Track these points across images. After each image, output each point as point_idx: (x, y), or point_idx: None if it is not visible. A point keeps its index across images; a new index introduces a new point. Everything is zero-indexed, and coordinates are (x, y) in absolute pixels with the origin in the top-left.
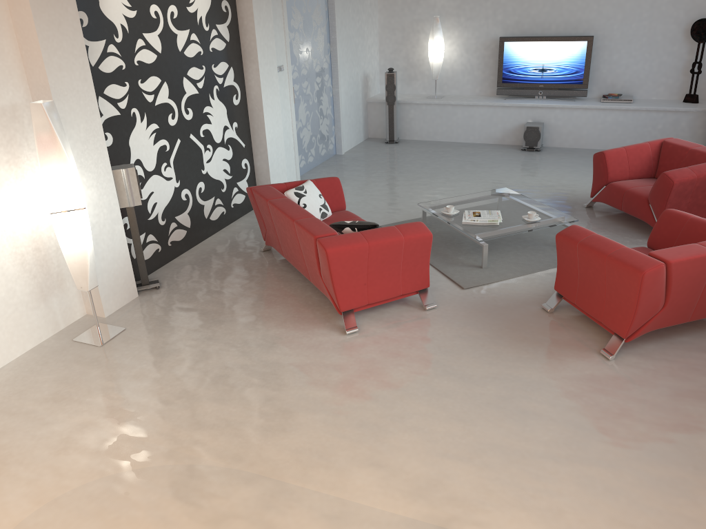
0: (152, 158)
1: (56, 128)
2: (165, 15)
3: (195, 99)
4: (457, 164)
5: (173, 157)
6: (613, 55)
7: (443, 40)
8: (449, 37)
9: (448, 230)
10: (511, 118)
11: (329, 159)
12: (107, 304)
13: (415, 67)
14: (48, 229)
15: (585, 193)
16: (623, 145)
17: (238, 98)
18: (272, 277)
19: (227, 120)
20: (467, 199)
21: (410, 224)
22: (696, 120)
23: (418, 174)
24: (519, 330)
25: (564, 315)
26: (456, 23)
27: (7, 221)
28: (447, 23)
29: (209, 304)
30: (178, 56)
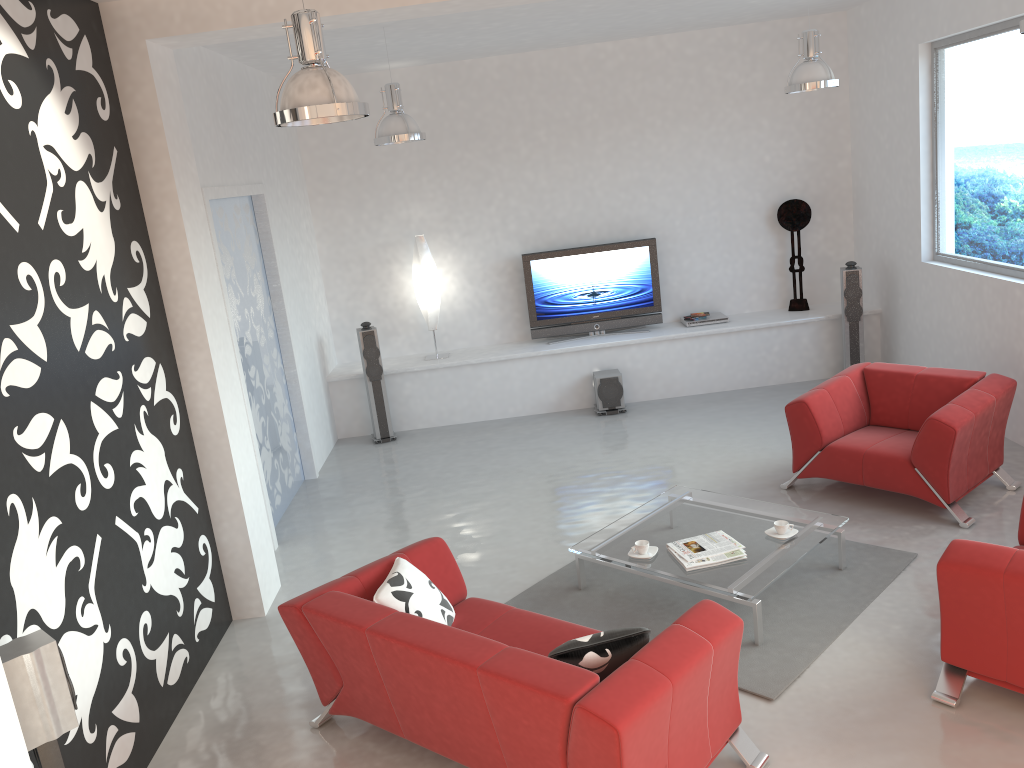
0: (56, 595)
1: None
2: (45, 281)
3: (114, 442)
4: (526, 457)
5: (93, 578)
6: (683, 260)
7: (436, 269)
8: (439, 264)
9: (628, 582)
10: (567, 370)
11: (301, 491)
12: None
13: (392, 316)
14: None
15: (760, 466)
16: (734, 382)
17: (177, 420)
18: None
19: (167, 469)
20: (642, 520)
21: (699, 610)
22: (819, 333)
23: (479, 487)
24: (953, 764)
25: (981, 704)
26: (448, 241)
27: None
28: (434, 244)
29: None
30: (76, 360)
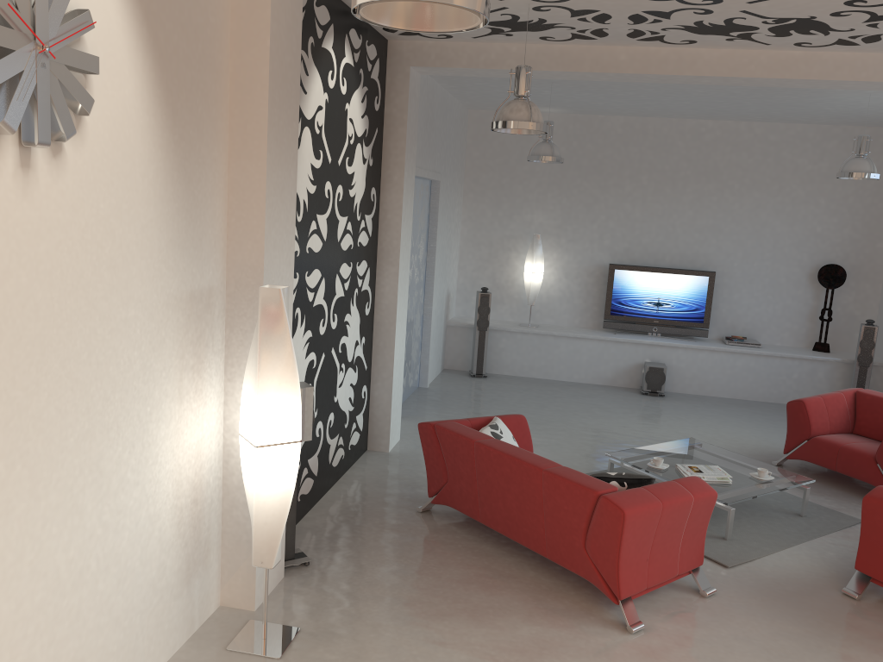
0: (301, 375)
1: (289, 324)
2: (334, 195)
3: (341, 303)
4: (581, 407)
5: (316, 376)
6: (734, 294)
7: (543, 261)
8: (546, 258)
9: None
10: (625, 356)
11: (415, 392)
12: (259, 590)
13: (502, 289)
14: (208, 471)
15: (759, 449)
16: (755, 394)
17: (369, 306)
18: (462, 549)
19: (358, 334)
20: (661, 450)
21: (689, 478)
22: (834, 371)
23: (543, 417)
24: (843, 624)
25: (876, 602)
26: (556, 243)
27: (177, 456)
28: (545, 243)
29: (402, 588)
30: (336, 247)
